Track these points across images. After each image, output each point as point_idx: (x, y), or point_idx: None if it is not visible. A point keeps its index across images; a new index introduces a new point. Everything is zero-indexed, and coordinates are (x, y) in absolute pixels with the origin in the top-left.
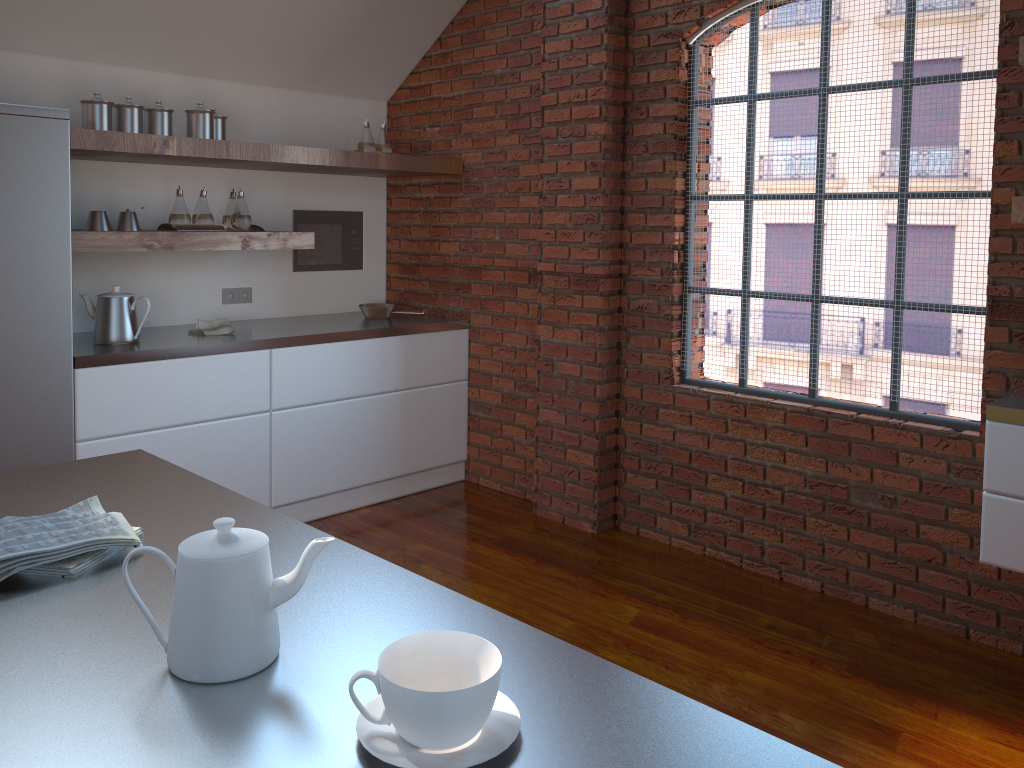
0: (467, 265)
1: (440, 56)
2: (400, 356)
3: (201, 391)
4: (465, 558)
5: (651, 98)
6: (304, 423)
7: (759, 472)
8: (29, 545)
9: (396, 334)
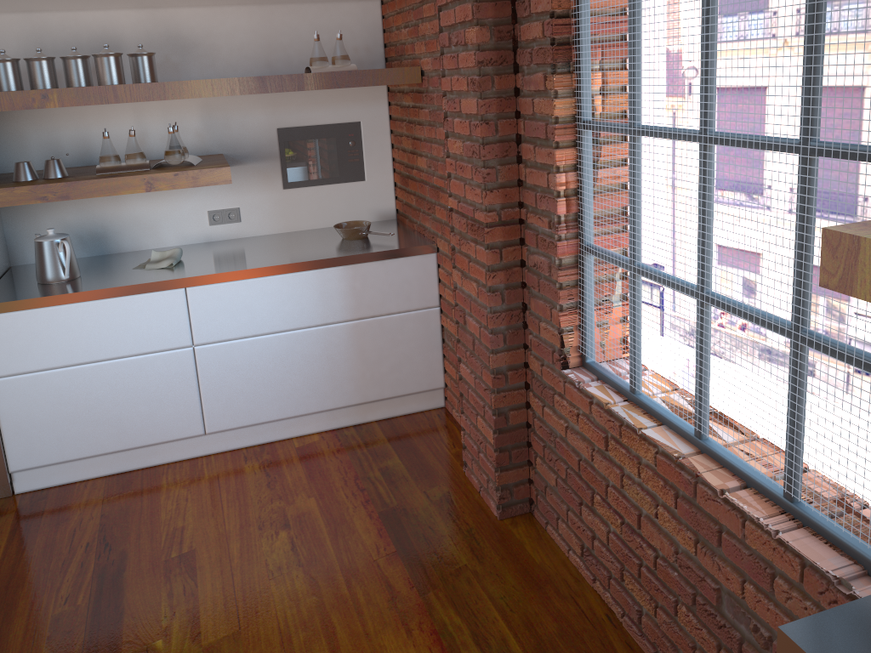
0: (433, 184)
1: None
2: (346, 286)
3: (112, 330)
4: (331, 530)
5: None
6: (233, 356)
7: (634, 518)
8: None
9: (338, 265)
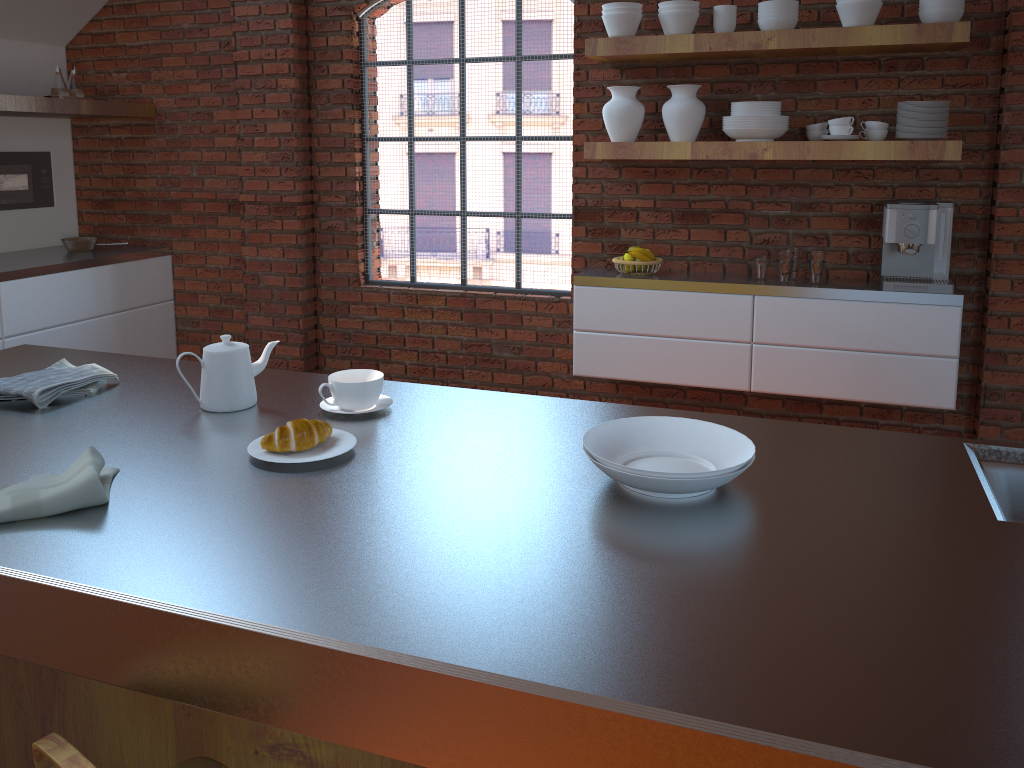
0: (166, 199)
1: (123, 7)
2: (114, 282)
3: None
4: None
5: (330, 59)
6: None
7: (429, 343)
8: (59, 380)
9: (109, 263)
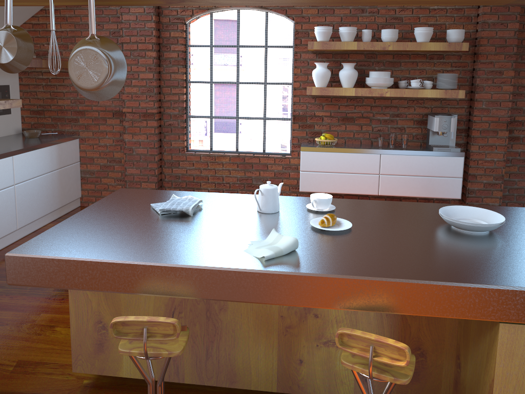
0: (75, 110)
1: None
2: (57, 153)
3: None
4: None
5: (171, 43)
6: (26, 189)
7: (221, 179)
8: (189, 203)
9: (55, 144)
